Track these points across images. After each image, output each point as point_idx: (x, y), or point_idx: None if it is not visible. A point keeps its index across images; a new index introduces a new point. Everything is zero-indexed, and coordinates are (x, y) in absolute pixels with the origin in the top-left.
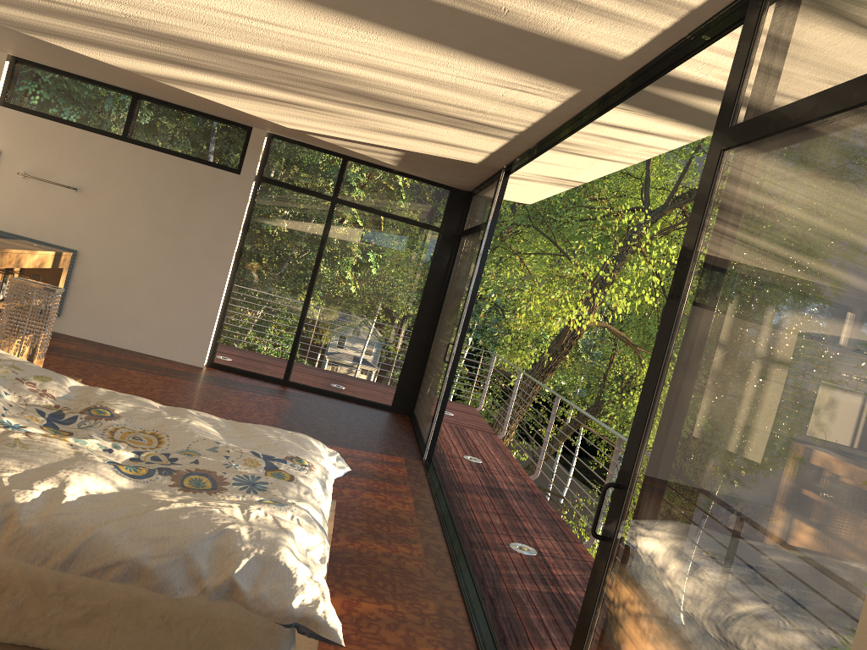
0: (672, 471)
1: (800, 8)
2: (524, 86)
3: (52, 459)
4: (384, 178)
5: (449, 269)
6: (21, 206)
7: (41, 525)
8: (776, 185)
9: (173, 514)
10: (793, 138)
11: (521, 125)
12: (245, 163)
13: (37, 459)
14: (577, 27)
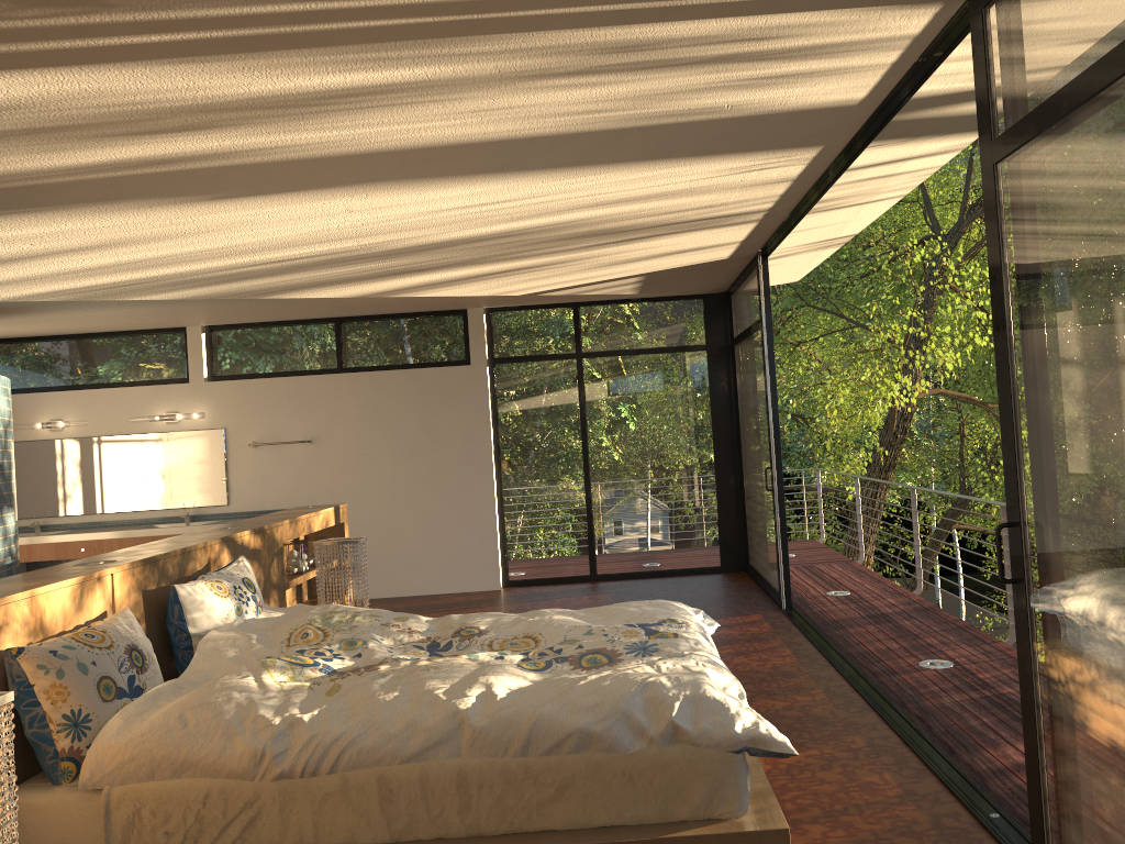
0: (1057, 485)
1: (1019, 10)
2: (762, 164)
3: (464, 671)
4: (625, 311)
5: (732, 388)
6: (262, 479)
7: (490, 721)
8: (1056, 183)
9: (594, 683)
10: (1056, 134)
11: (768, 202)
12: (471, 351)
13: (453, 674)
14: (803, 94)
